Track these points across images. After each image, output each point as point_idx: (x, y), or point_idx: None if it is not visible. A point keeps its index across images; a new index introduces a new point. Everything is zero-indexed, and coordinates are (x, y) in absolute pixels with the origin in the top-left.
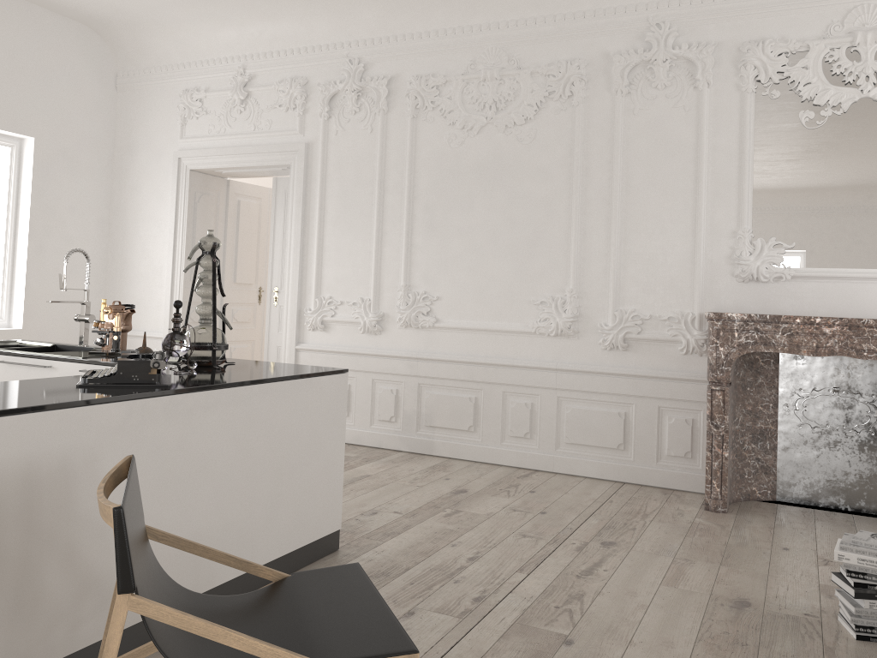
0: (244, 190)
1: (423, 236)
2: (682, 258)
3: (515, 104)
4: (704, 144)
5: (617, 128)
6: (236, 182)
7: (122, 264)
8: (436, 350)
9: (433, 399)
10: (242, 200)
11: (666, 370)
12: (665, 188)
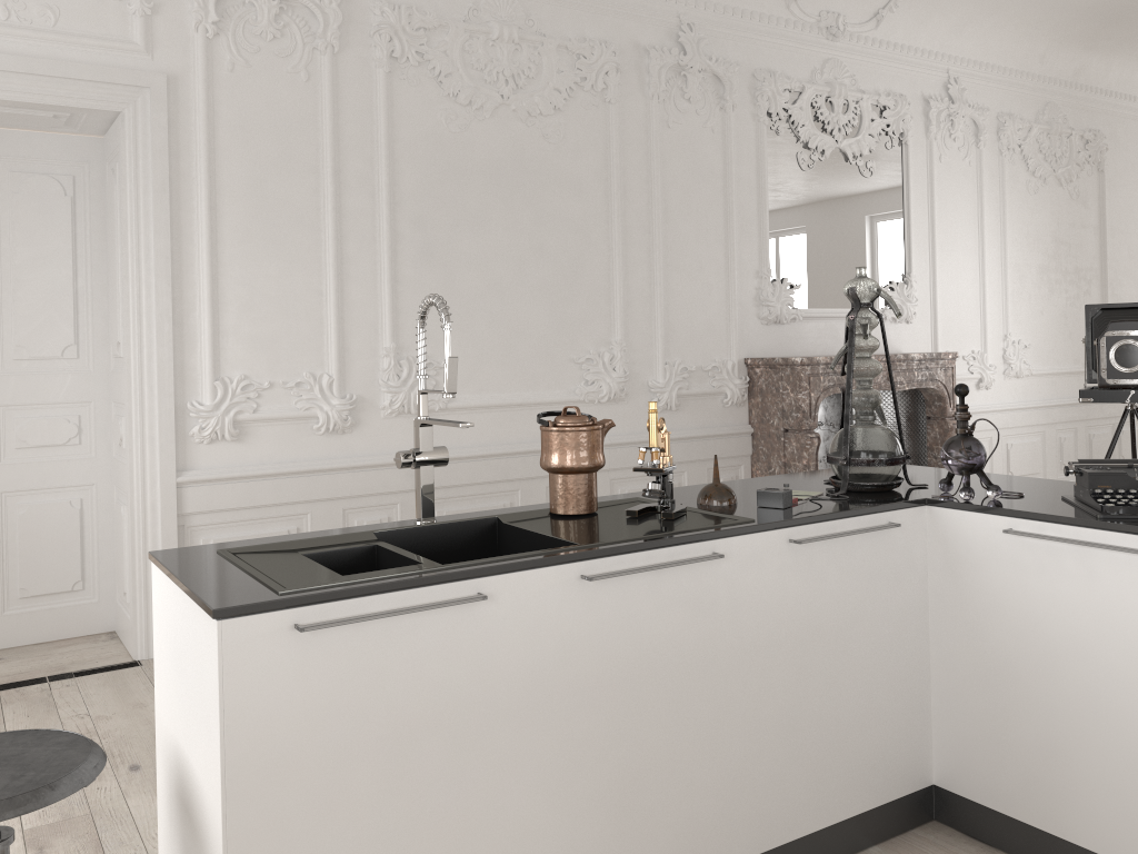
0: None
1: (415, 266)
2: (718, 300)
3: (536, 85)
4: (733, 174)
5: (657, 142)
6: None
7: None
8: (447, 445)
9: None
10: None
11: (711, 427)
12: (700, 219)
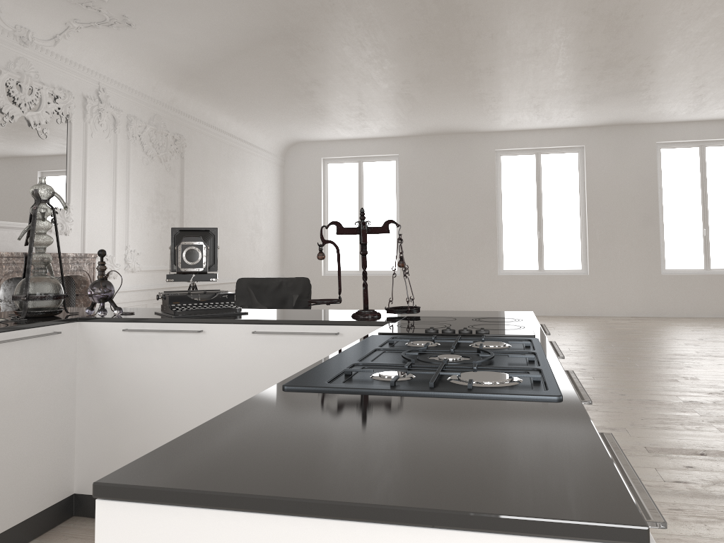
0: None
1: None
2: None
3: None
4: None
5: None
6: None
7: None
8: None
9: None
10: None
11: None
12: None
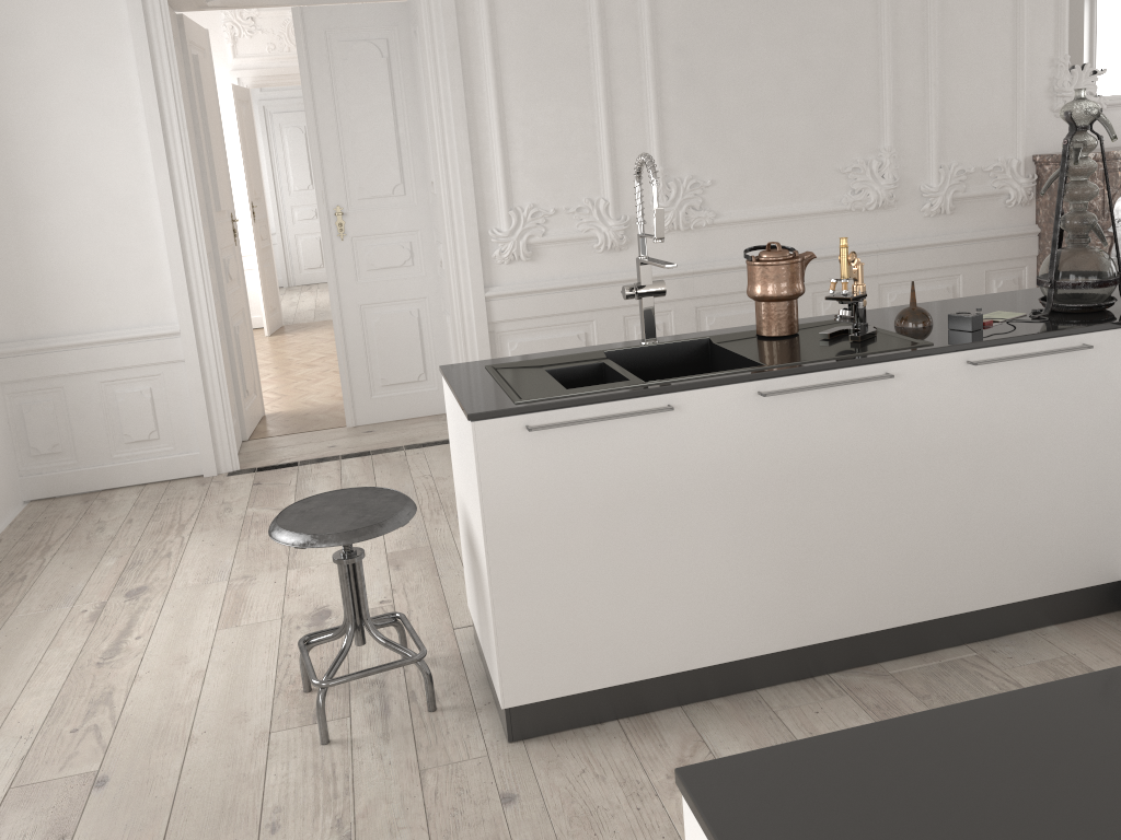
0: (193, 35)
1: (678, 93)
2: (1002, 95)
3: None
4: None
5: None
6: (187, 18)
7: (17, 204)
8: (715, 257)
9: (721, 324)
10: (194, 53)
11: (991, 229)
12: (983, 9)
